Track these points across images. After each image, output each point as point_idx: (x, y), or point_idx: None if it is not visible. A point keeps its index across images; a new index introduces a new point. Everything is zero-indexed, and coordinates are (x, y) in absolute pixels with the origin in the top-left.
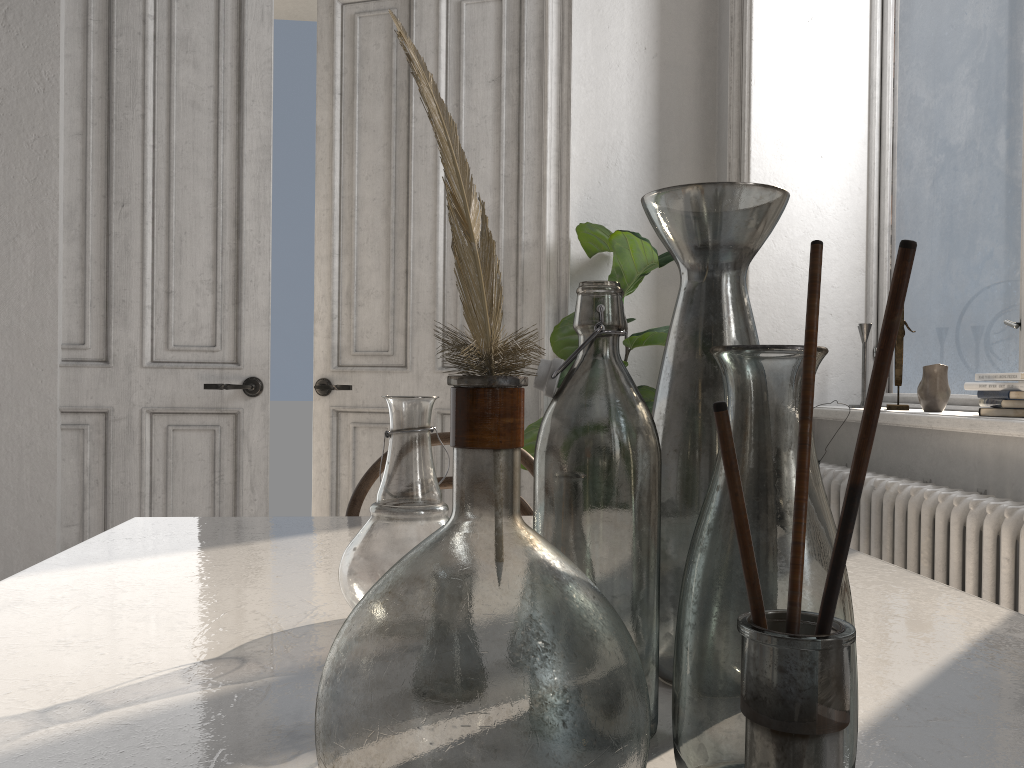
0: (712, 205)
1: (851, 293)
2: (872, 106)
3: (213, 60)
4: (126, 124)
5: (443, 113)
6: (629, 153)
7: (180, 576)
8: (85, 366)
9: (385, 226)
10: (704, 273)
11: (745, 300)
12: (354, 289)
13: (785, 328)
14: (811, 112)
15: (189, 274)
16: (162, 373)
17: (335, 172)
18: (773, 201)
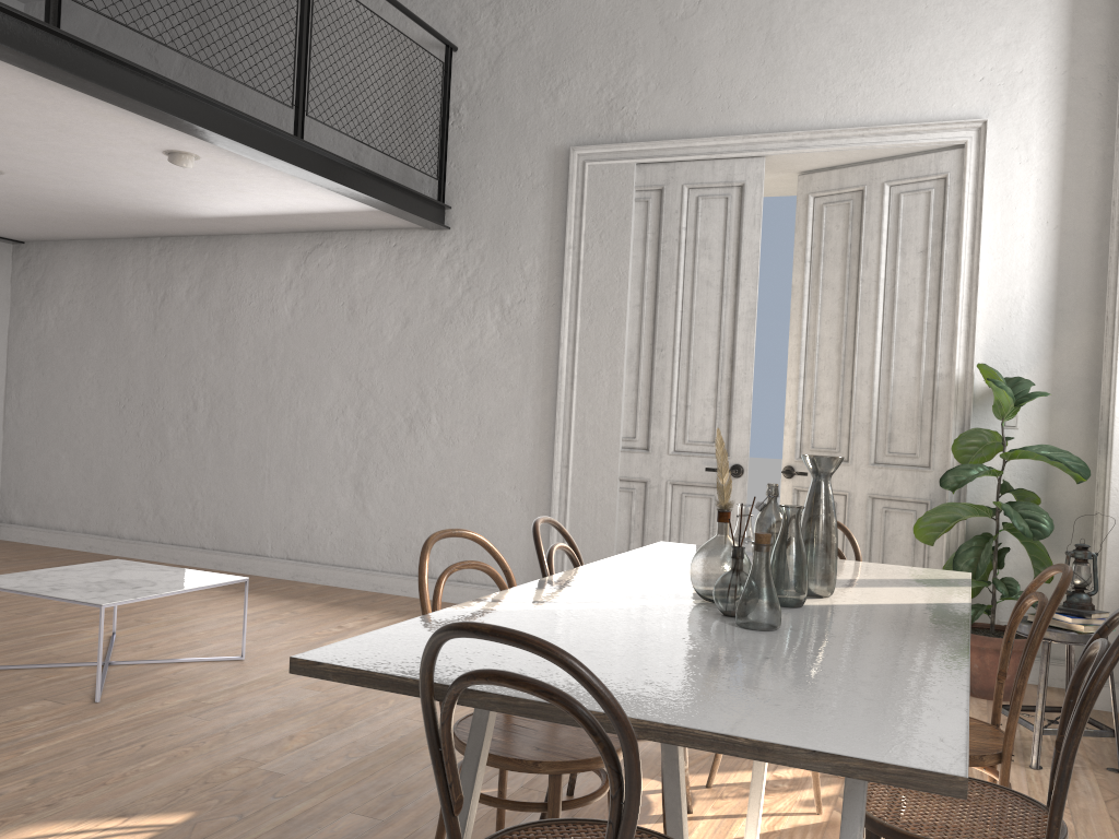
0: (812, 461)
1: None
2: None
3: (721, 253)
4: (665, 298)
5: (723, 454)
6: (1029, 305)
7: (675, 559)
8: (634, 452)
9: (837, 358)
10: (814, 478)
11: (826, 486)
12: (813, 402)
13: None
14: None
15: (699, 394)
16: (680, 459)
17: (803, 318)
18: (831, 460)
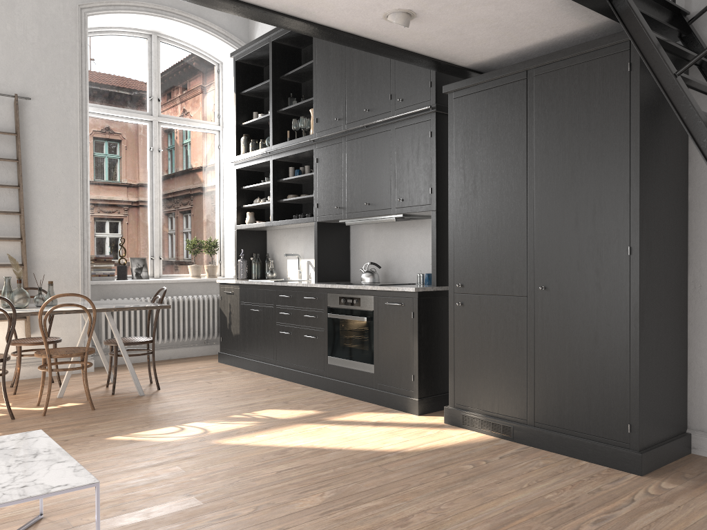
0: None
1: None
2: None
3: None
4: None
5: (12, 262)
6: None
7: None
8: None
9: None
10: None
11: None
12: None
13: None
14: None
15: None
16: None
17: None
18: None
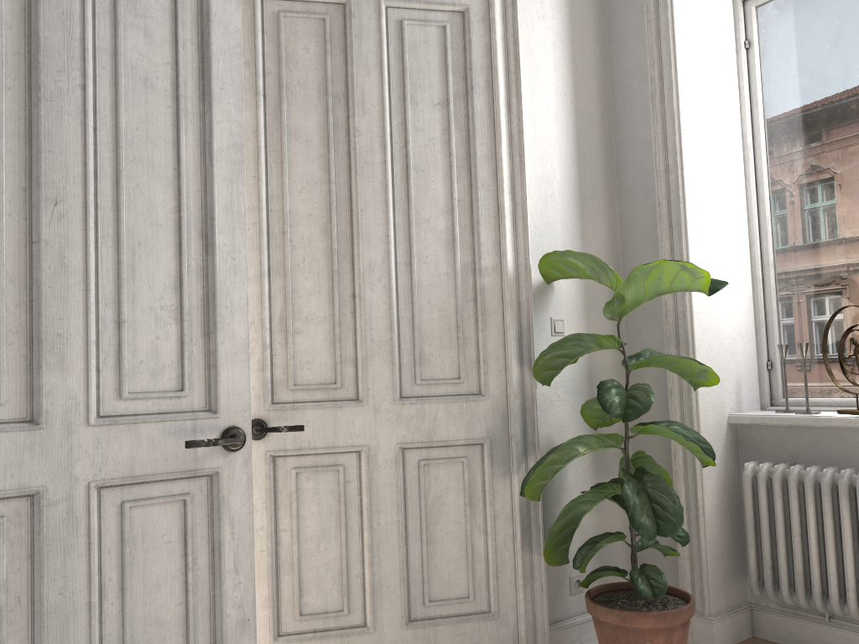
0: None
1: (747, 316)
2: (748, 165)
3: (169, 32)
4: (59, 94)
5: None
6: (560, 187)
7: None
8: (2, 431)
9: (325, 245)
10: None
11: None
12: (291, 314)
13: (715, 347)
14: (715, 165)
15: (146, 298)
16: (116, 431)
17: (262, 182)
18: None
